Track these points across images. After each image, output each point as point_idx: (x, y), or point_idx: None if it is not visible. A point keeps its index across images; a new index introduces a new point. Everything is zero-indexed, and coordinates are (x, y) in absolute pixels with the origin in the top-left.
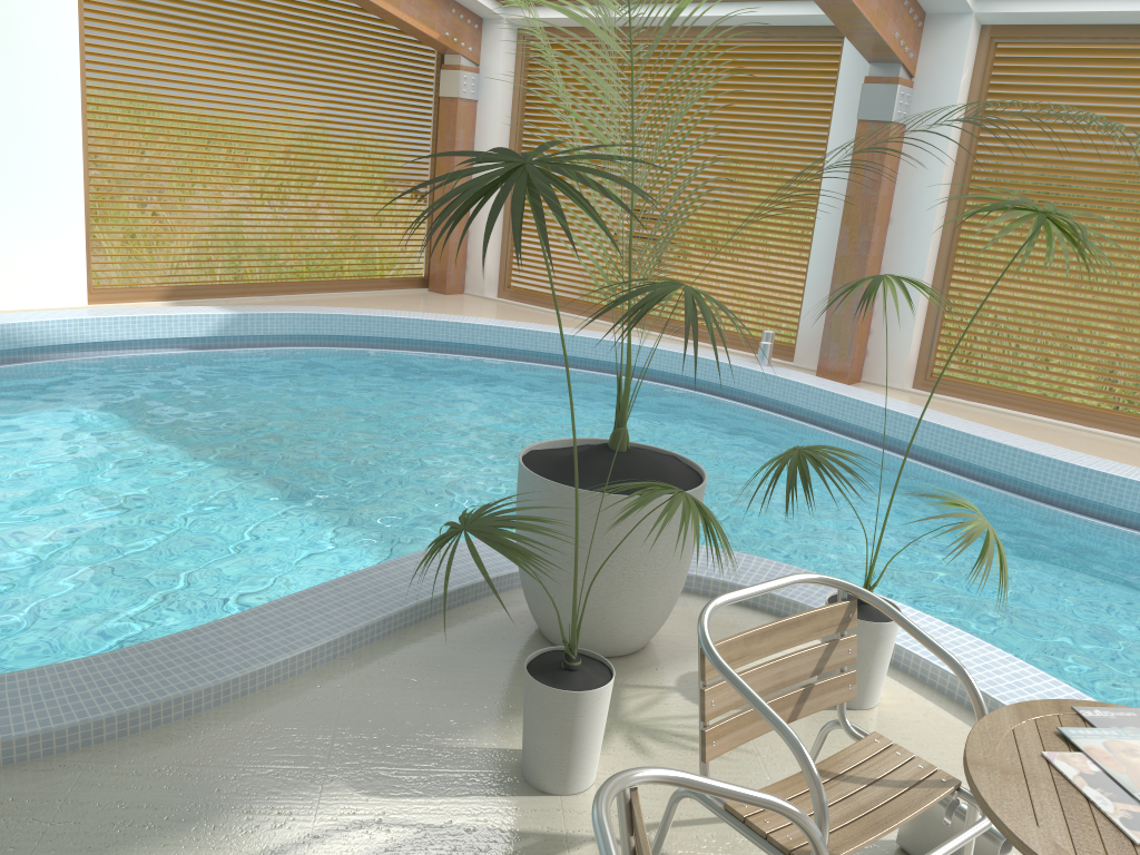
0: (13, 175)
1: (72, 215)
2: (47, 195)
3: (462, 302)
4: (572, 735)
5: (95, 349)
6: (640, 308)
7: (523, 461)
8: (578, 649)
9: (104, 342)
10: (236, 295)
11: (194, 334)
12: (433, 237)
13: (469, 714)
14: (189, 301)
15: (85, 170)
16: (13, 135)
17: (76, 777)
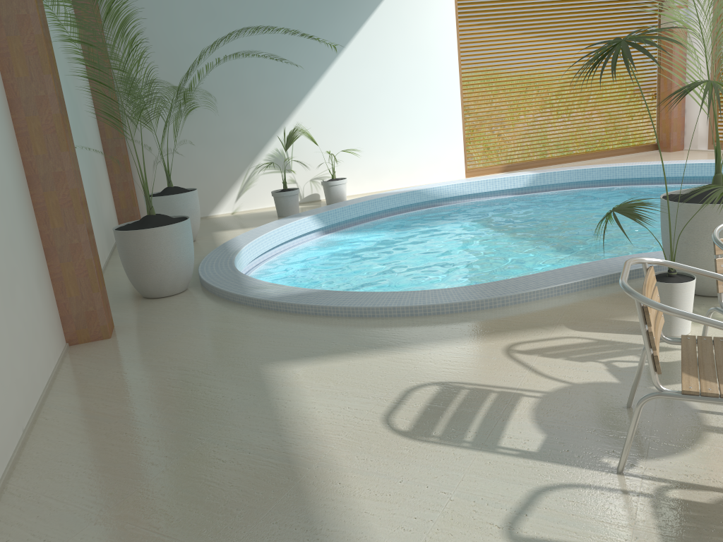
0: (431, 118)
1: (457, 133)
2: (445, 125)
3: (680, 154)
4: (671, 305)
5: (469, 198)
6: (682, 94)
7: (663, 197)
8: (679, 272)
9: (473, 194)
10: (539, 166)
11: (516, 186)
12: (660, 117)
13: (629, 311)
14: (514, 171)
15: (462, 111)
16: (430, 99)
17: (461, 319)
